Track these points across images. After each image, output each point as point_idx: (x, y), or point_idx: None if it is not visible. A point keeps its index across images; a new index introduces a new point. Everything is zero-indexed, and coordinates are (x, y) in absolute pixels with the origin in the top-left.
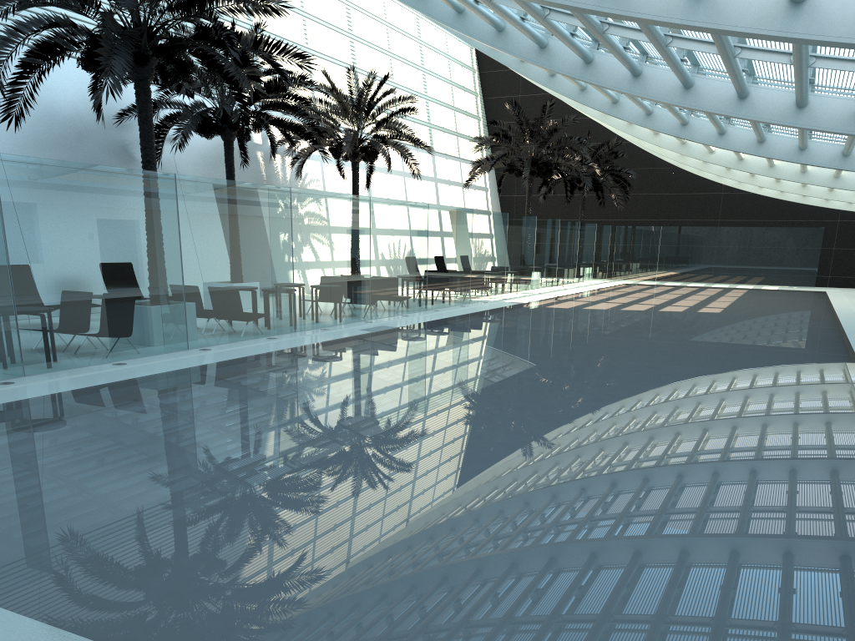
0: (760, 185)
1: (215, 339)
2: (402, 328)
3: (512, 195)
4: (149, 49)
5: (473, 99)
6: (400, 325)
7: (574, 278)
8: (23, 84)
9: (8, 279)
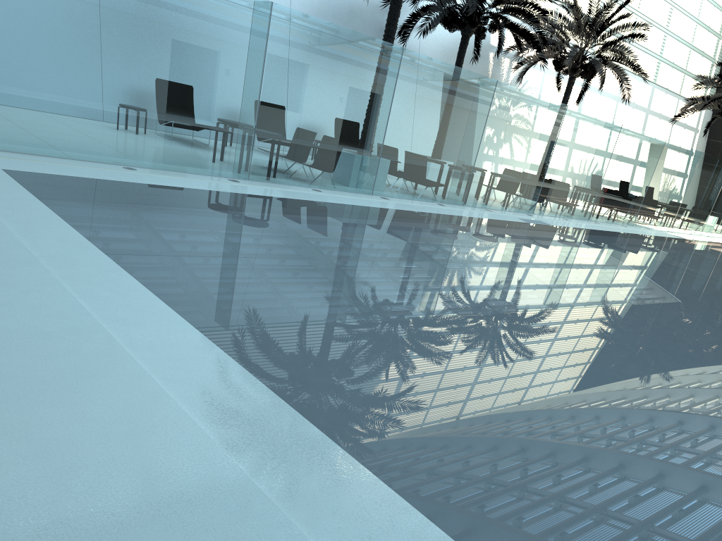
0: None
1: (395, 193)
2: (555, 227)
3: (720, 142)
4: None
5: (714, 41)
6: (556, 224)
7: None
8: None
9: (257, 103)
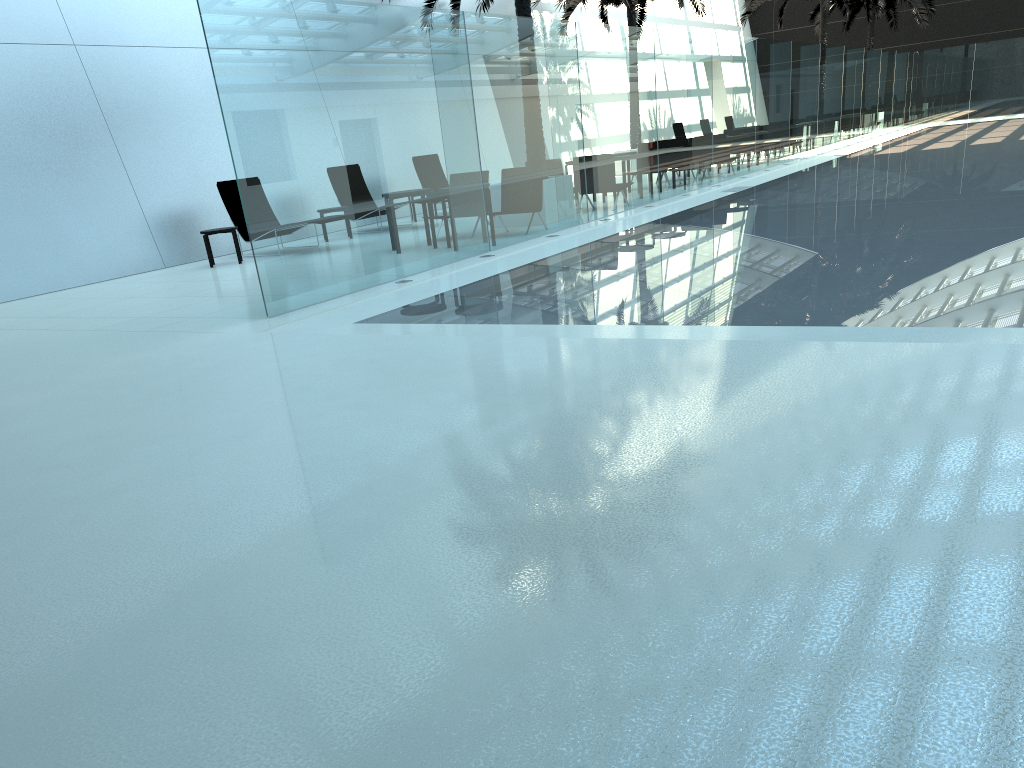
0: None
1: (605, 210)
2: (761, 186)
3: (769, 32)
4: None
5: None
6: (753, 184)
7: (875, 125)
8: None
9: (477, 148)
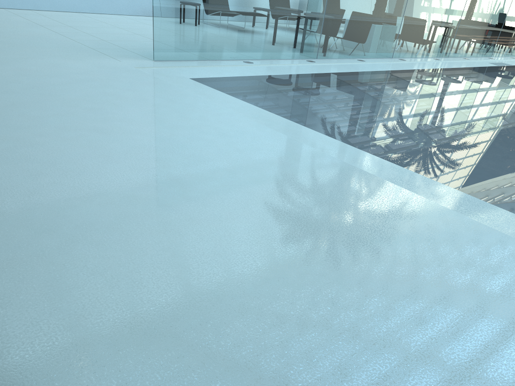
0: None
1: (407, 54)
2: None
3: None
4: None
5: None
6: (513, 64)
7: None
8: None
9: None
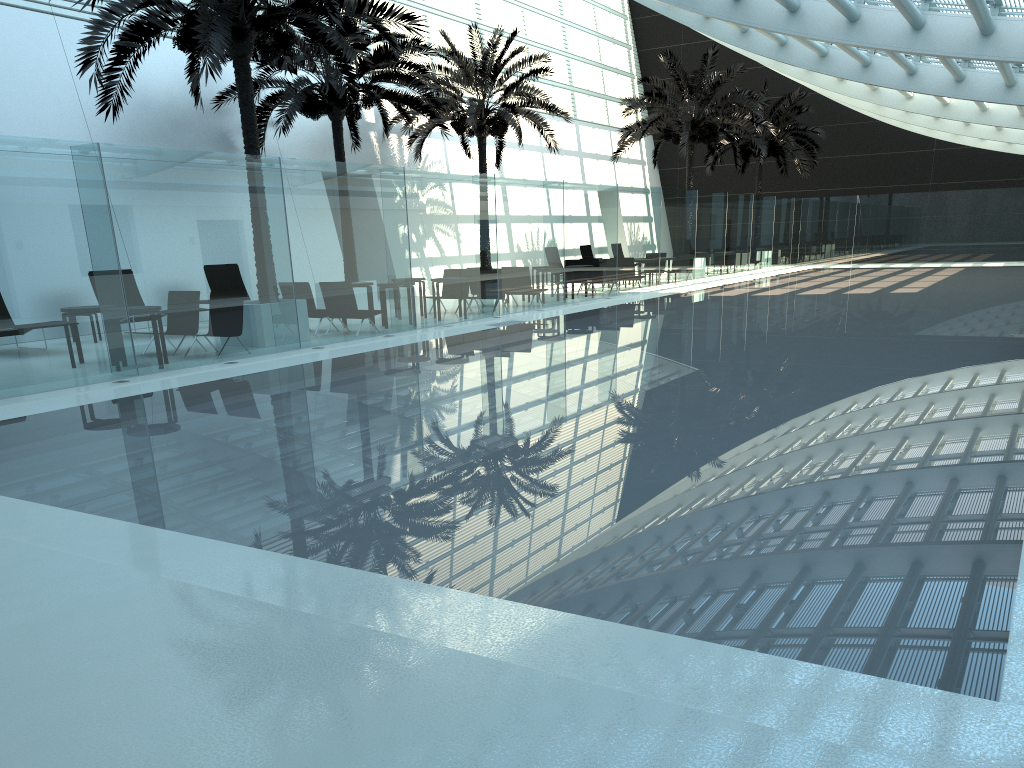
0: (976, 136)
1: (329, 337)
2: (533, 322)
3: (674, 168)
4: (247, 22)
5: (624, 53)
6: (532, 319)
7: (747, 263)
8: (119, 70)
9: (118, 275)
